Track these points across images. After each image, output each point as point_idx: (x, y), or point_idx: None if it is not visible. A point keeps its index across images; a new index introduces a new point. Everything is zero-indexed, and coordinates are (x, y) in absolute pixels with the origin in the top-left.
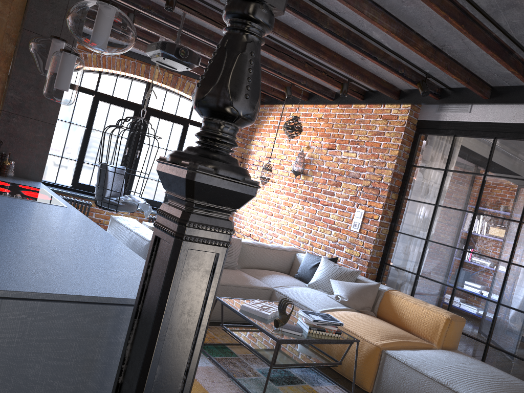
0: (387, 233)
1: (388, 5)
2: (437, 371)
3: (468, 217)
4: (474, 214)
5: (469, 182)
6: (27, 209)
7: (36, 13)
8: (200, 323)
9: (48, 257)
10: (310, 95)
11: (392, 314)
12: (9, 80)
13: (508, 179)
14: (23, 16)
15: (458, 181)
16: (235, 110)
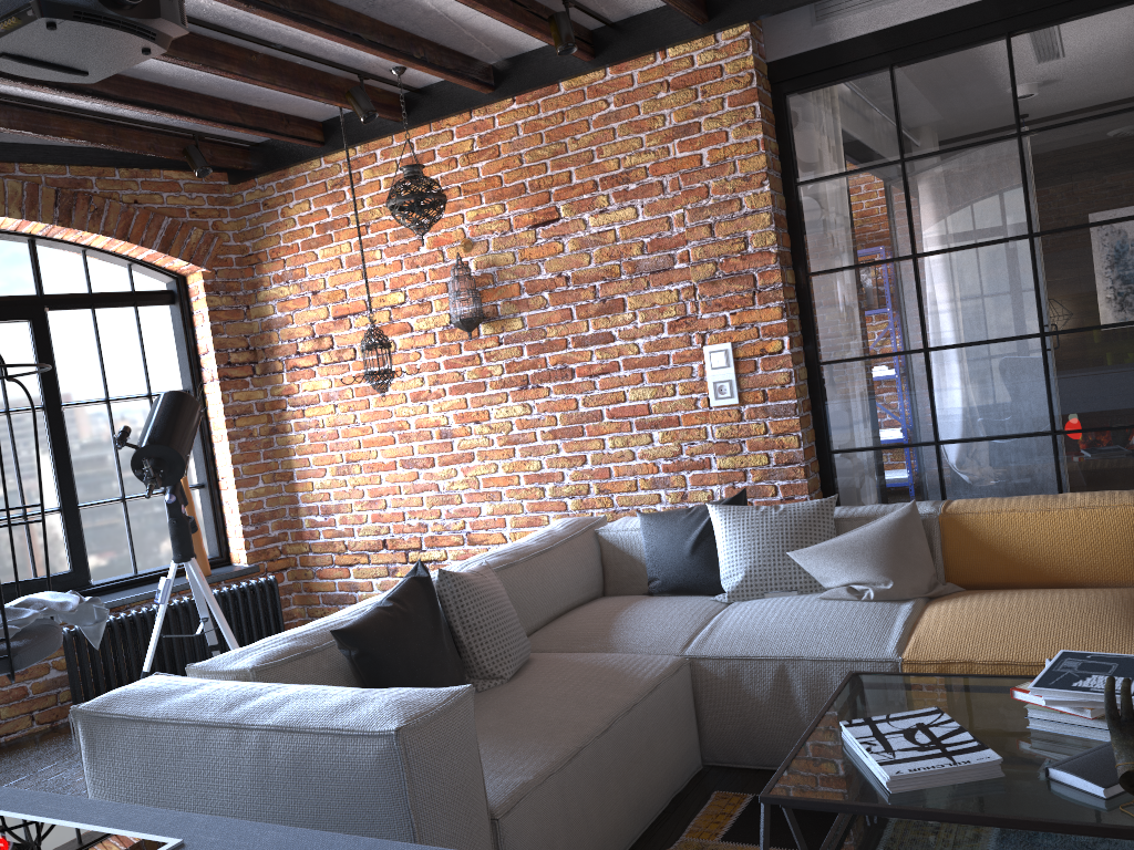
0: (806, 376)
1: None
2: None
3: (1019, 251)
4: (1032, 239)
5: (984, 169)
6: None
7: None
8: None
9: None
10: (408, 102)
11: (998, 565)
12: None
13: (1088, 122)
14: None
15: (951, 177)
16: None
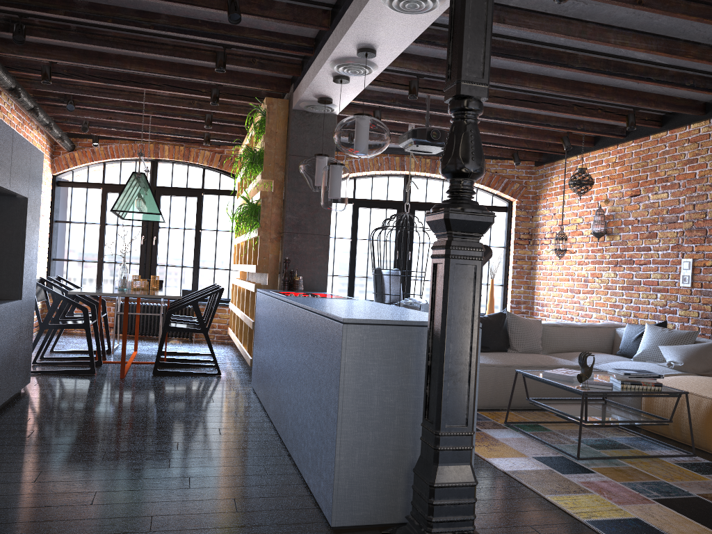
0: None
1: (637, 25)
2: None
3: None
4: None
5: None
6: (330, 301)
7: (296, 138)
8: (473, 313)
9: (362, 312)
10: (595, 139)
11: None
12: (285, 203)
13: None
14: (286, 143)
15: None
16: (467, 169)
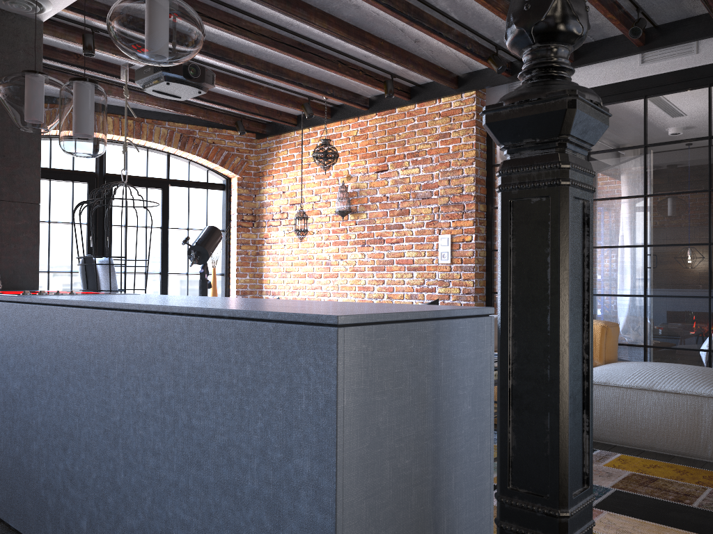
0: (485, 255)
1: None
2: (631, 379)
3: None
4: None
5: None
6: (119, 297)
7: None
8: (589, 287)
9: (278, 306)
10: (333, 110)
11: None
12: None
13: (617, 150)
14: None
15: None
16: (580, 27)
